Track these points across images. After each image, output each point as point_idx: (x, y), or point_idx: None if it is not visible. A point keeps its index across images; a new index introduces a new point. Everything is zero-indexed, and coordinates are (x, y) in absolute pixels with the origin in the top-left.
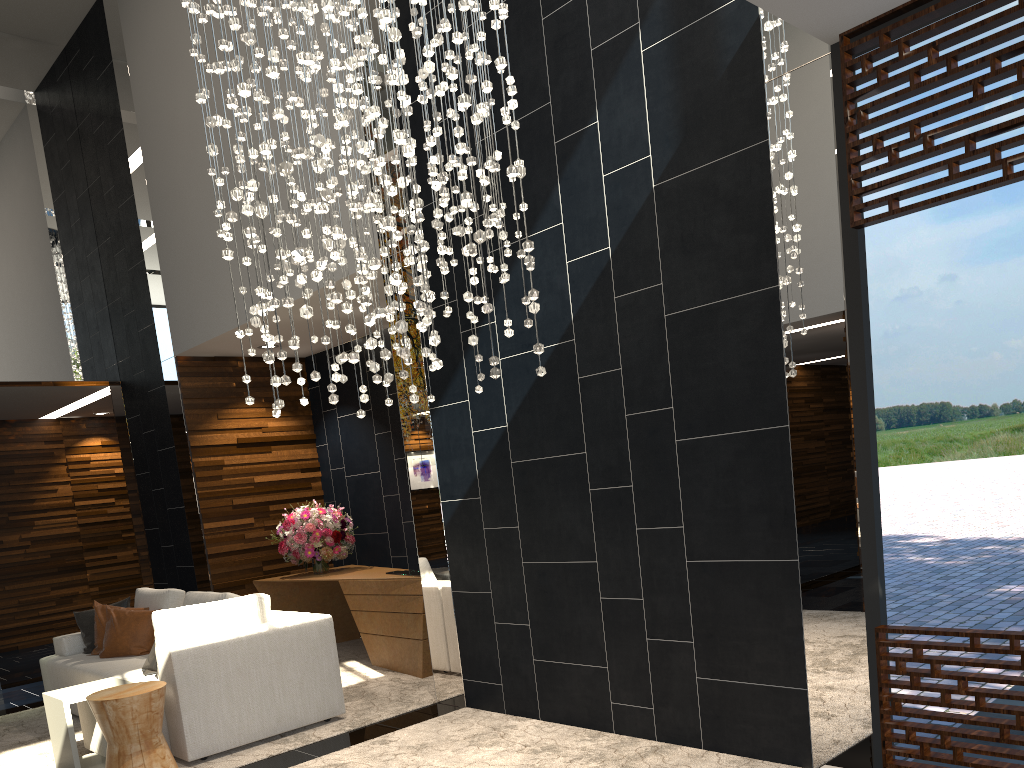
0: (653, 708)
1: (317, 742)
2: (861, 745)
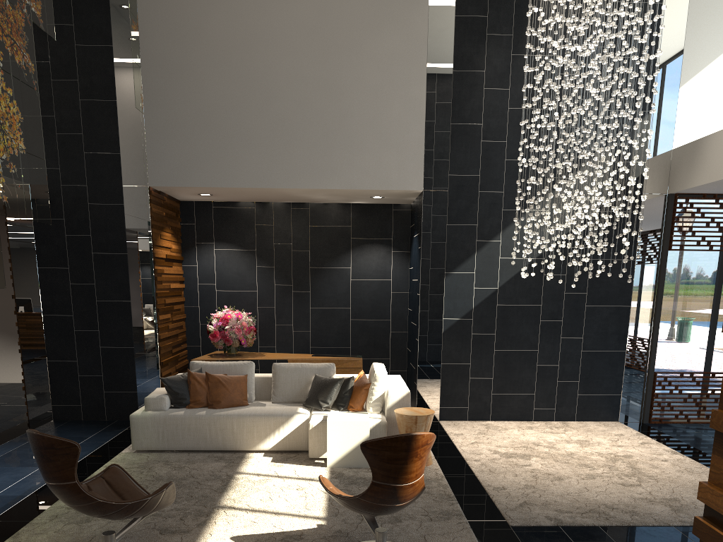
0: (555, 408)
1: None
2: (636, 411)
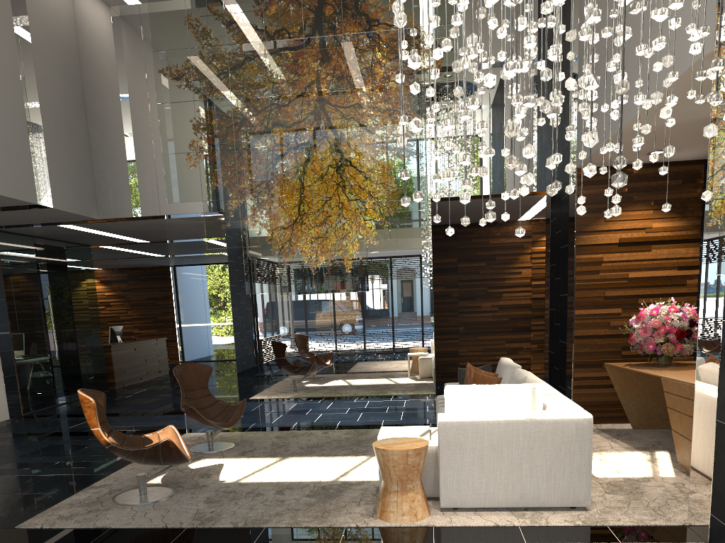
0: None
1: (541, 526)
2: None
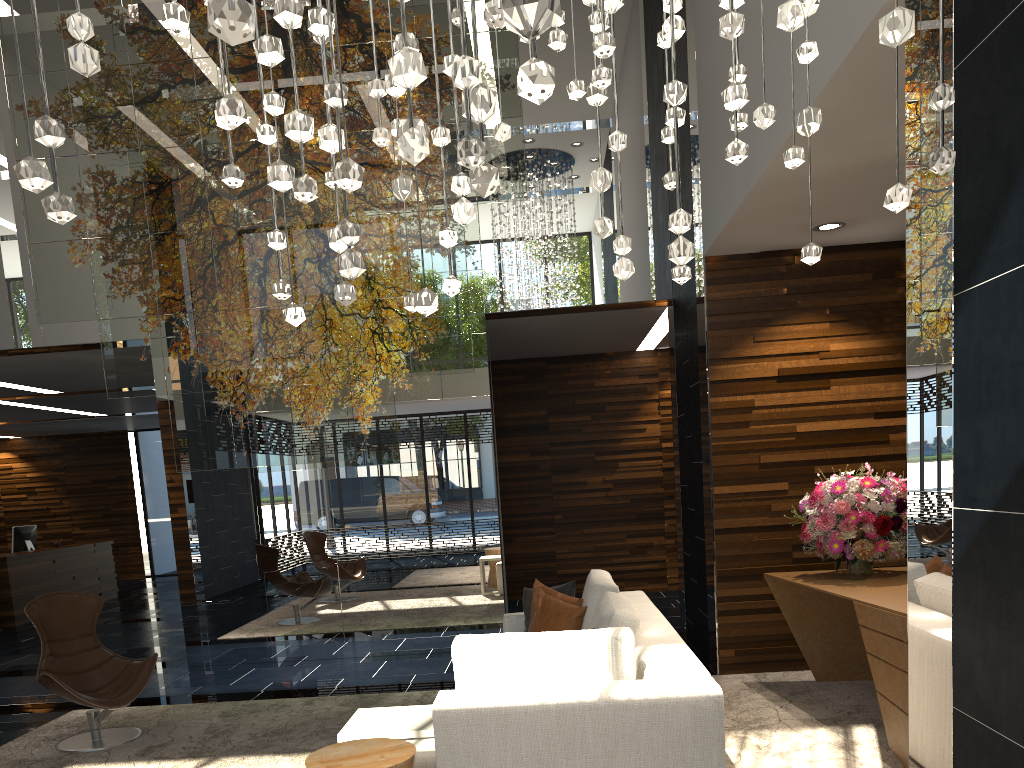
0: None
1: None
2: None
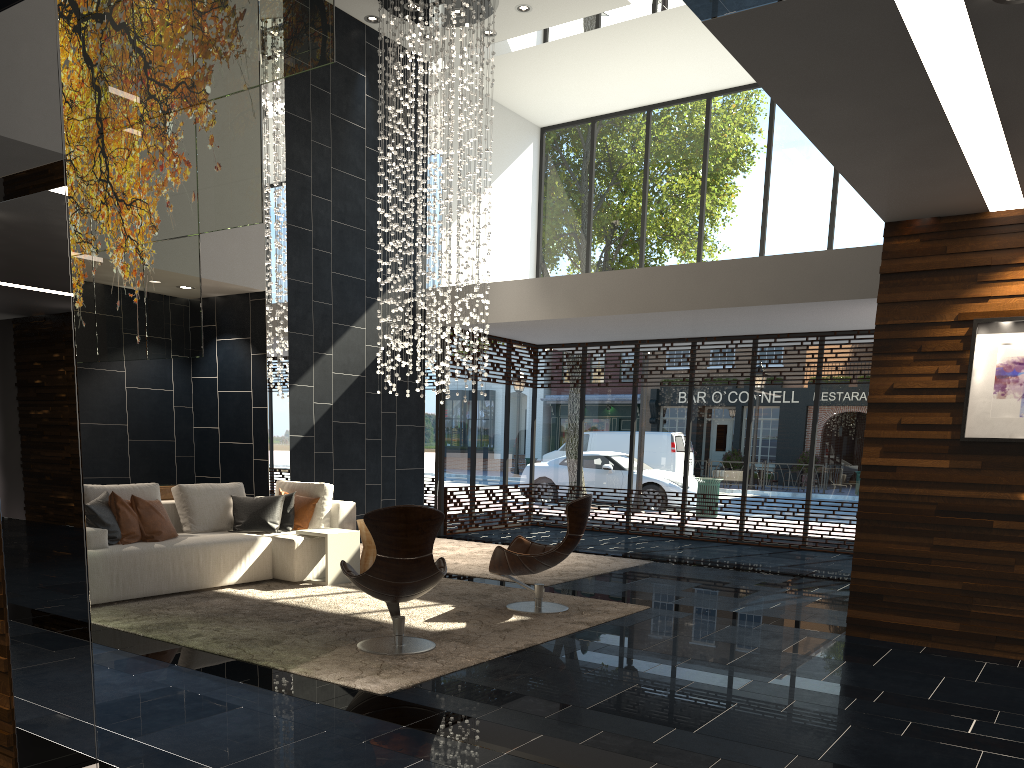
0: None
1: None
2: None
